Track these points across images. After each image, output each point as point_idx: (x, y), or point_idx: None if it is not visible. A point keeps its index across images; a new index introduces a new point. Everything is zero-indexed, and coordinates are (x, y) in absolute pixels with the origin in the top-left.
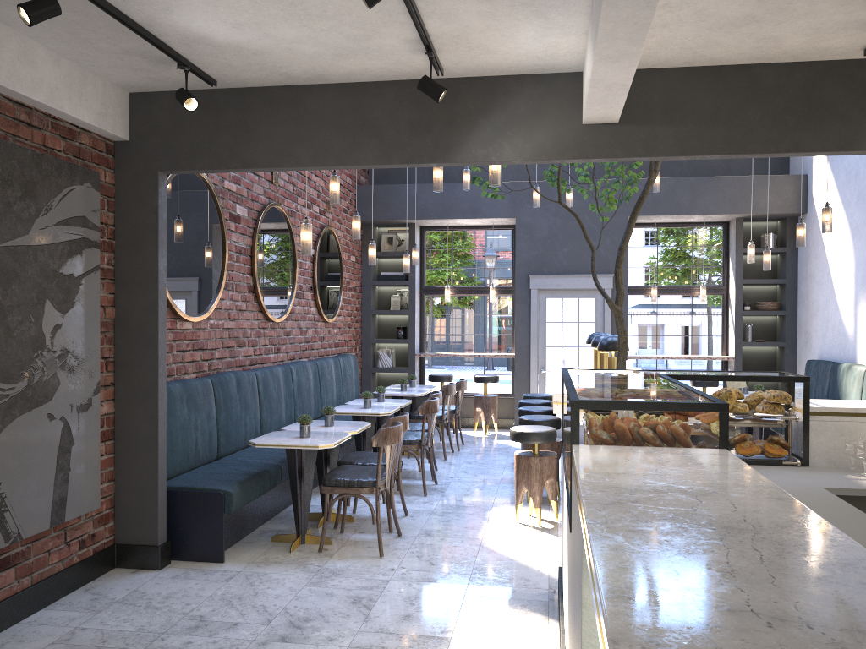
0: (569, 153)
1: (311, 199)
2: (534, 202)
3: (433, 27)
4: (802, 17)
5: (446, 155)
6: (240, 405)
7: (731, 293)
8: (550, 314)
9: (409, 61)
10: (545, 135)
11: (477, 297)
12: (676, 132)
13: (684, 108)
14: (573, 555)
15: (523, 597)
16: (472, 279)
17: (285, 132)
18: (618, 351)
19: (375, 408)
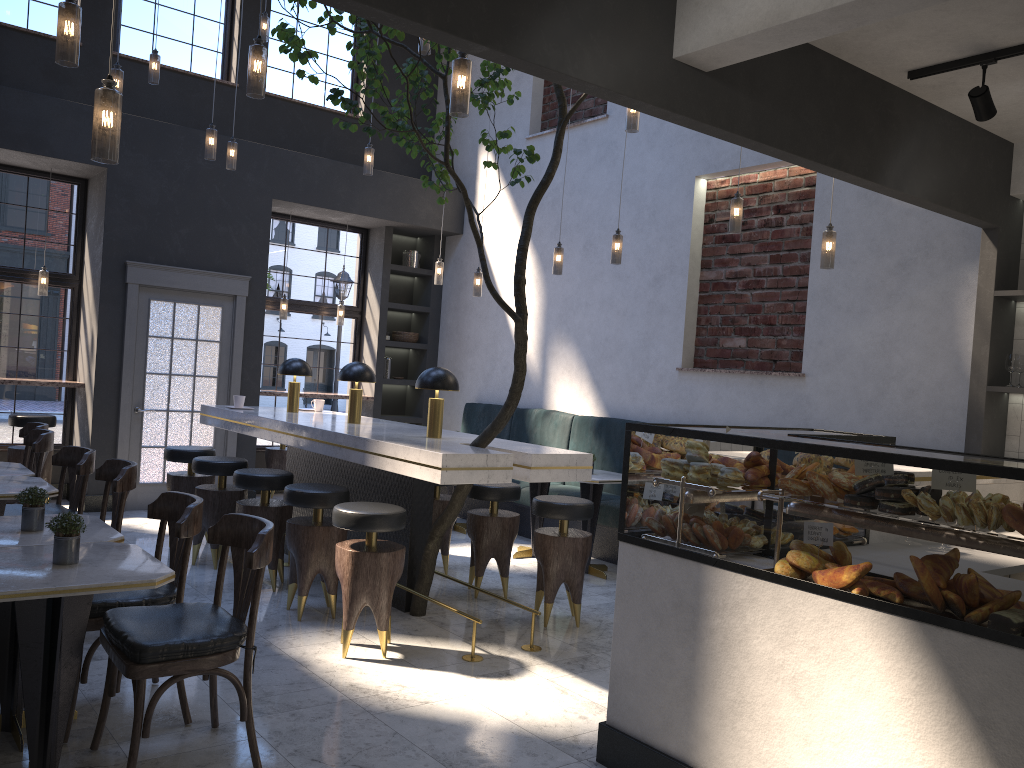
0: (656, 96)
1: None
2: (210, 151)
3: None
4: (966, 12)
5: (508, 41)
6: None
7: (369, 318)
8: (156, 325)
9: None
10: (632, 58)
11: (8, 286)
12: (755, 108)
13: (764, 79)
14: None
15: None
16: (0, 254)
17: None
18: (512, 392)
19: (5, 483)
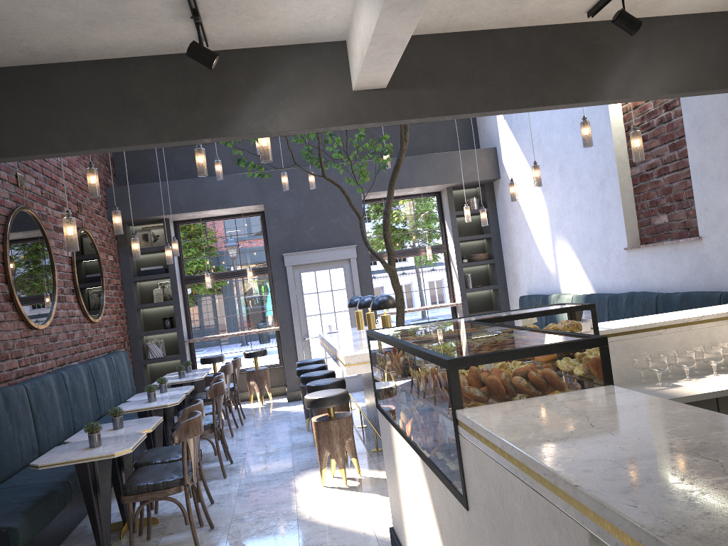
0: (344, 119)
1: (62, 202)
2: (284, 186)
3: None
4: None
5: (221, 130)
6: (11, 423)
7: (450, 250)
8: (306, 287)
9: (172, 30)
10: (318, 103)
11: (236, 280)
12: (440, 93)
13: (443, 71)
14: (497, 543)
15: None
16: (229, 264)
17: (34, 116)
18: (397, 307)
19: (161, 400)
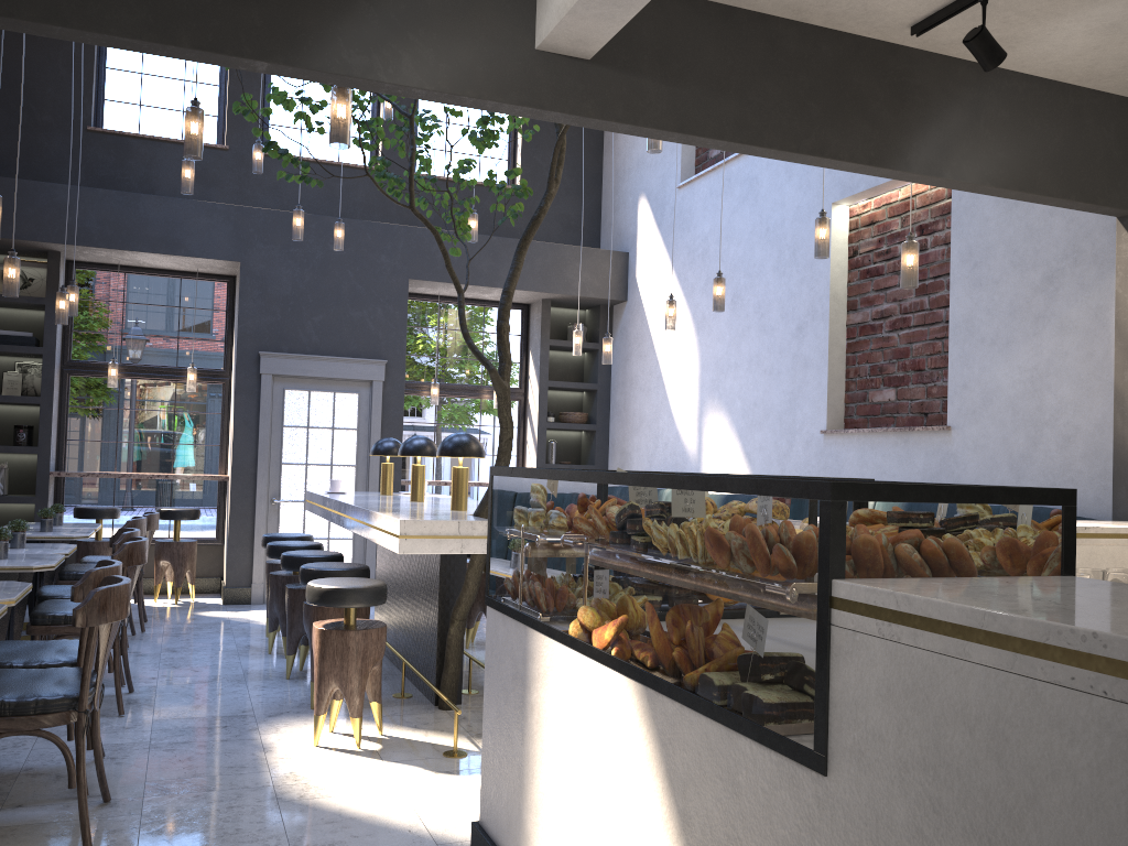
0: (513, 94)
1: None
2: (296, 232)
3: None
4: None
5: (292, 52)
6: None
7: (531, 399)
8: (291, 415)
9: None
10: (473, 54)
11: (164, 384)
12: (673, 94)
13: (684, 59)
14: (945, 836)
15: None
16: (156, 354)
17: None
18: (499, 452)
19: (18, 559)
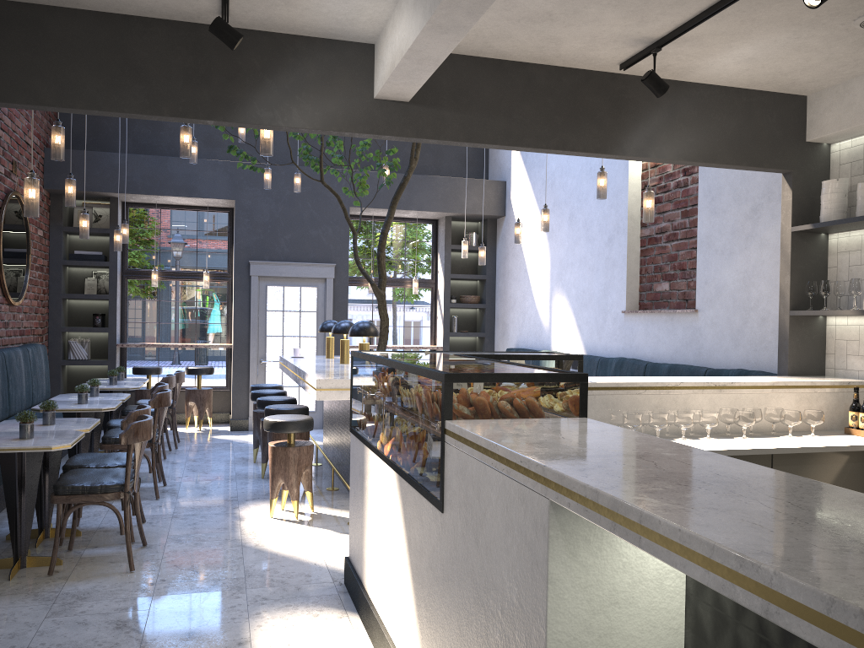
0: (360, 127)
1: None
2: (266, 183)
3: None
4: (589, 23)
5: (227, 113)
6: None
7: (439, 287)
8: (272, 303)
9: None
10: (335, 105)
11: (188, 283)
12: (463, 118)
13: (470, 96)
14: (468, 534)
15: (311, 594)
16: (183, 263)
17: (18, 59)
18: (380, 335)
19: (94, 403)
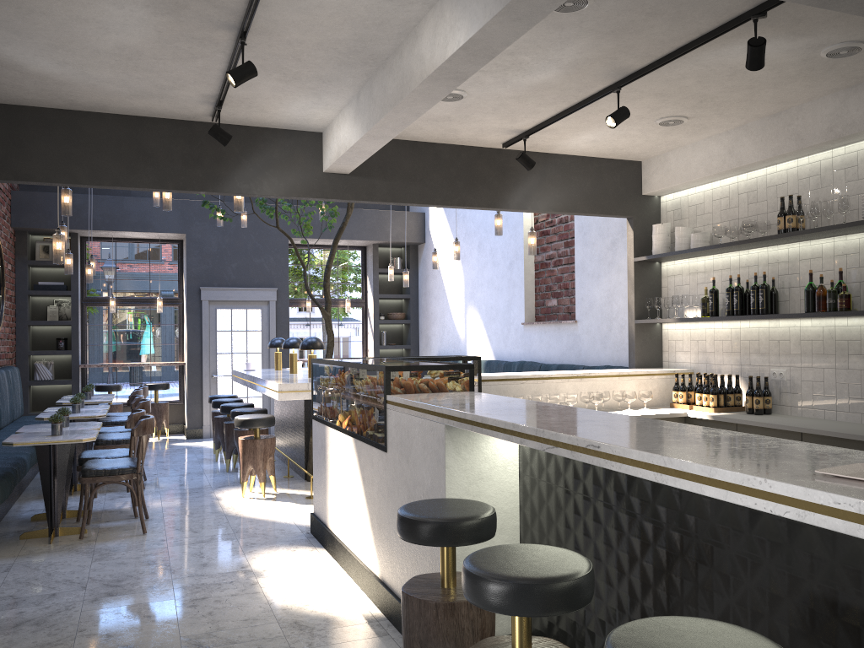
0: (314, 193)
1: None
2: (219, 221)
3: (232, 90)
4: (476, 122)
5: (215, 186)
6: None
7: (369, 305)
8: (221, 324)
9: (193, 107)
10: (295, 178)
11: (143, 308)
12: (389, 185)
13: (393, 168)
14: (402, 459)
15: (287, 539)
16: (137, 290)
17: (61, 151)
18: (327, 348)
19: (85, 412)
